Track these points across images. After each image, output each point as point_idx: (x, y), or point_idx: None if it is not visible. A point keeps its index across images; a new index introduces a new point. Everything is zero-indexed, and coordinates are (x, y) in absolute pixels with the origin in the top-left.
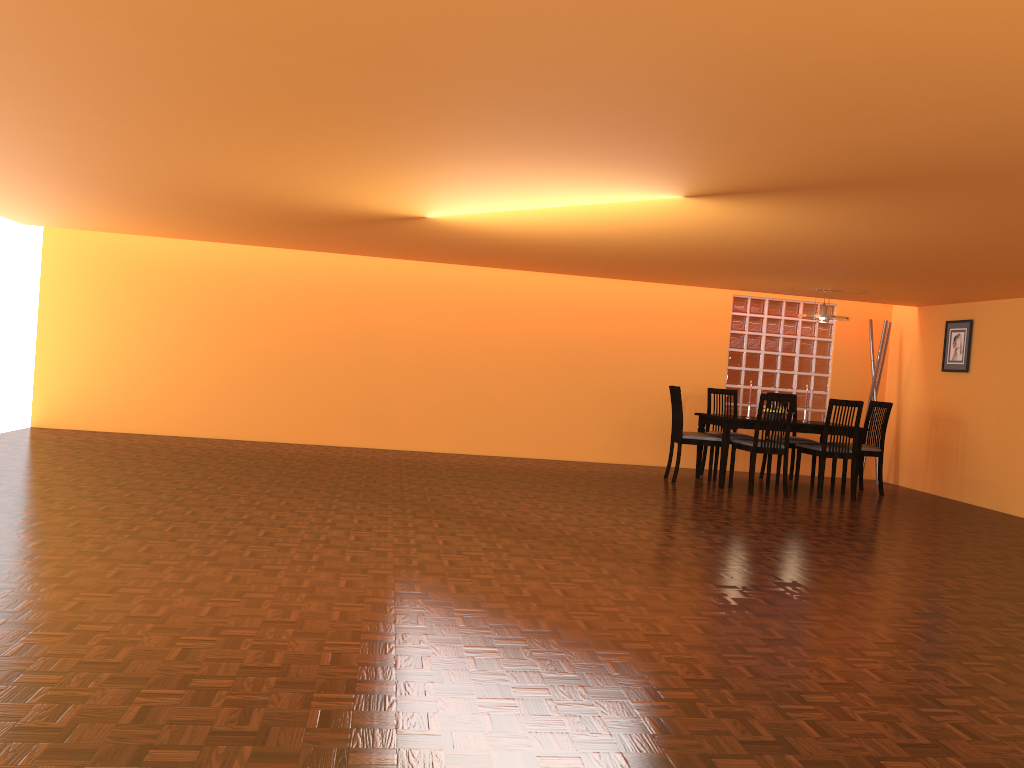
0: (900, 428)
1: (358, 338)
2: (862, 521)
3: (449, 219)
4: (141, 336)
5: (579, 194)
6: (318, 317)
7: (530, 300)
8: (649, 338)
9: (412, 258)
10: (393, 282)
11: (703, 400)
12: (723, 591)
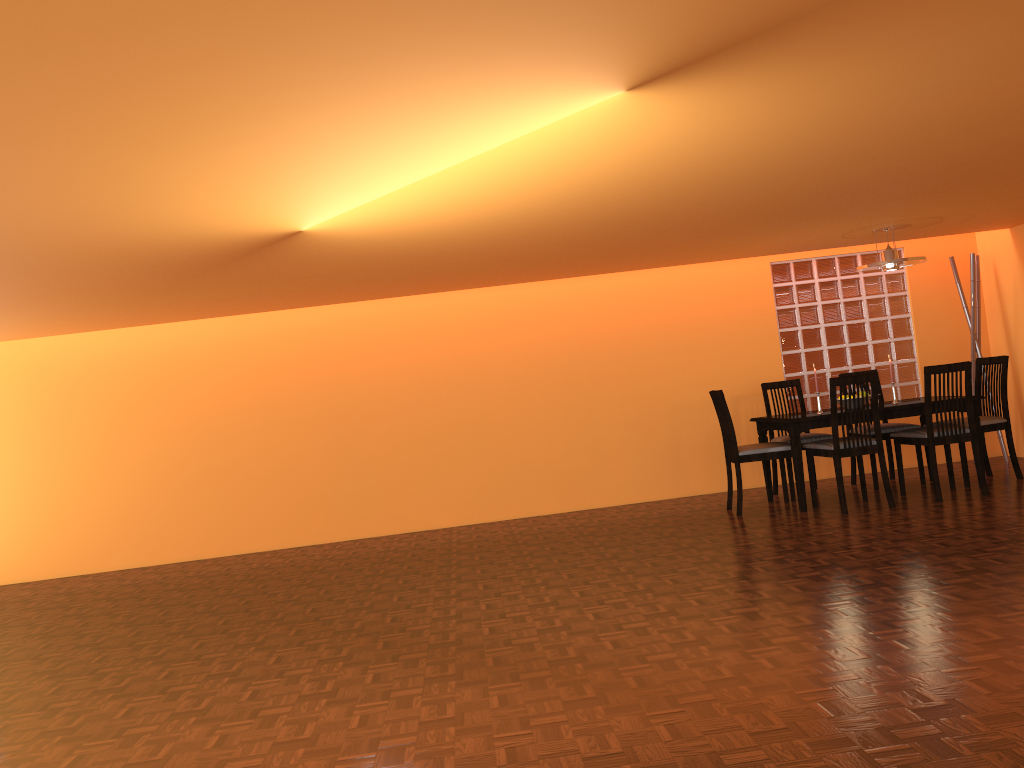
0: (1020, 385)
1: (320, 408)
2: (1013, 531)
3: (334, 227)
4: (63, 457)
5: (464, 128)
6: (268, 393)
7: (520, 320)
8: (676, 337)
9: (358, 298)
10: (349, 332)
11: (760, 399)
12: (828, 760)
